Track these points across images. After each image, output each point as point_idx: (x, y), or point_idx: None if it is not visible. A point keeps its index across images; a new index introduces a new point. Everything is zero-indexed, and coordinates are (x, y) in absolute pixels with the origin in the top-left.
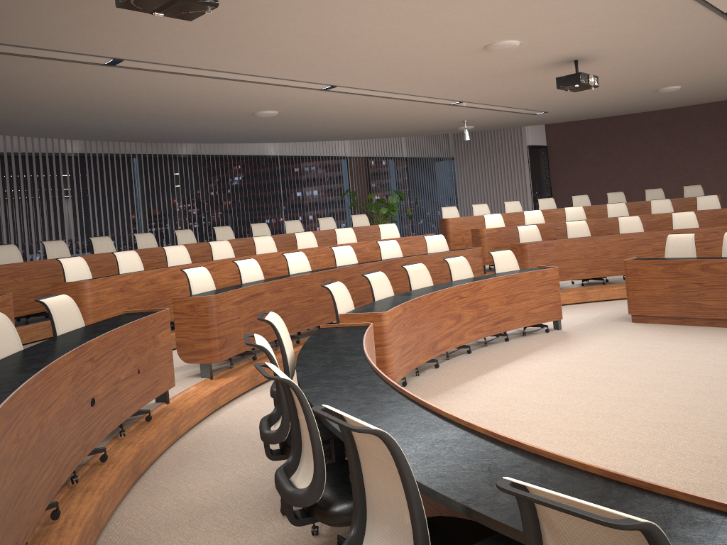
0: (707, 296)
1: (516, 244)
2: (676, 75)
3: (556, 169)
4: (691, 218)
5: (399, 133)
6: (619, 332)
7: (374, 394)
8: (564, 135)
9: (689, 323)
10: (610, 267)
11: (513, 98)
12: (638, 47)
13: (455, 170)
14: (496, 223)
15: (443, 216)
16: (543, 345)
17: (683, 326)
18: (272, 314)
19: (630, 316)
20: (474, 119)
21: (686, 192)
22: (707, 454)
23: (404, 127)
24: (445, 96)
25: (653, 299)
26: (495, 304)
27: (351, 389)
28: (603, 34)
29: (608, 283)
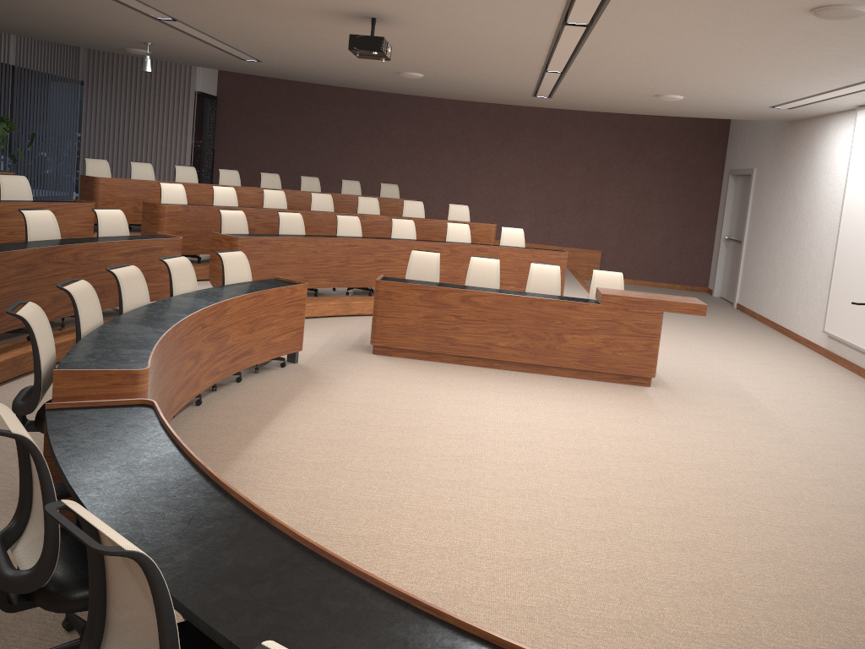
0: (462, 331)
1: (223, 236)
2: (436, 64)
3: (224, 129)
4: (410, 227)
5: (32, 31)
6: (370, 370)
7: (390, 629)
8: (241, 88)
9: (436, 359)
10: (329, 277)
11: (246, 35)
12: (450, 26)
13: (83, 101)
14: (176, 198)
15: (87, 171)
16: (294, 391)
17: (431, 363)
18: (6, 412)
19: (363, 343)
20: (163, 45)
21: (383, 191)
22: (604, 568)
23: (50, 26)
24: (164, 6)
25: (403, 329)
26: (237, 333)
27: (323, 615)
28: (442, 1)
29: (319, 295)
